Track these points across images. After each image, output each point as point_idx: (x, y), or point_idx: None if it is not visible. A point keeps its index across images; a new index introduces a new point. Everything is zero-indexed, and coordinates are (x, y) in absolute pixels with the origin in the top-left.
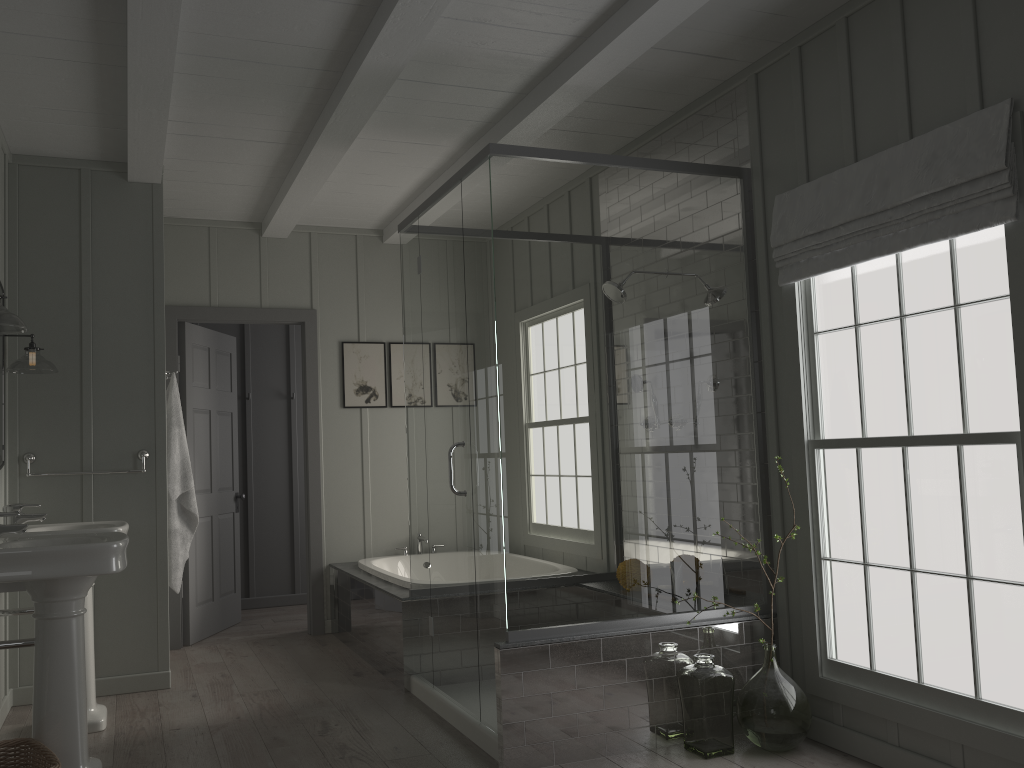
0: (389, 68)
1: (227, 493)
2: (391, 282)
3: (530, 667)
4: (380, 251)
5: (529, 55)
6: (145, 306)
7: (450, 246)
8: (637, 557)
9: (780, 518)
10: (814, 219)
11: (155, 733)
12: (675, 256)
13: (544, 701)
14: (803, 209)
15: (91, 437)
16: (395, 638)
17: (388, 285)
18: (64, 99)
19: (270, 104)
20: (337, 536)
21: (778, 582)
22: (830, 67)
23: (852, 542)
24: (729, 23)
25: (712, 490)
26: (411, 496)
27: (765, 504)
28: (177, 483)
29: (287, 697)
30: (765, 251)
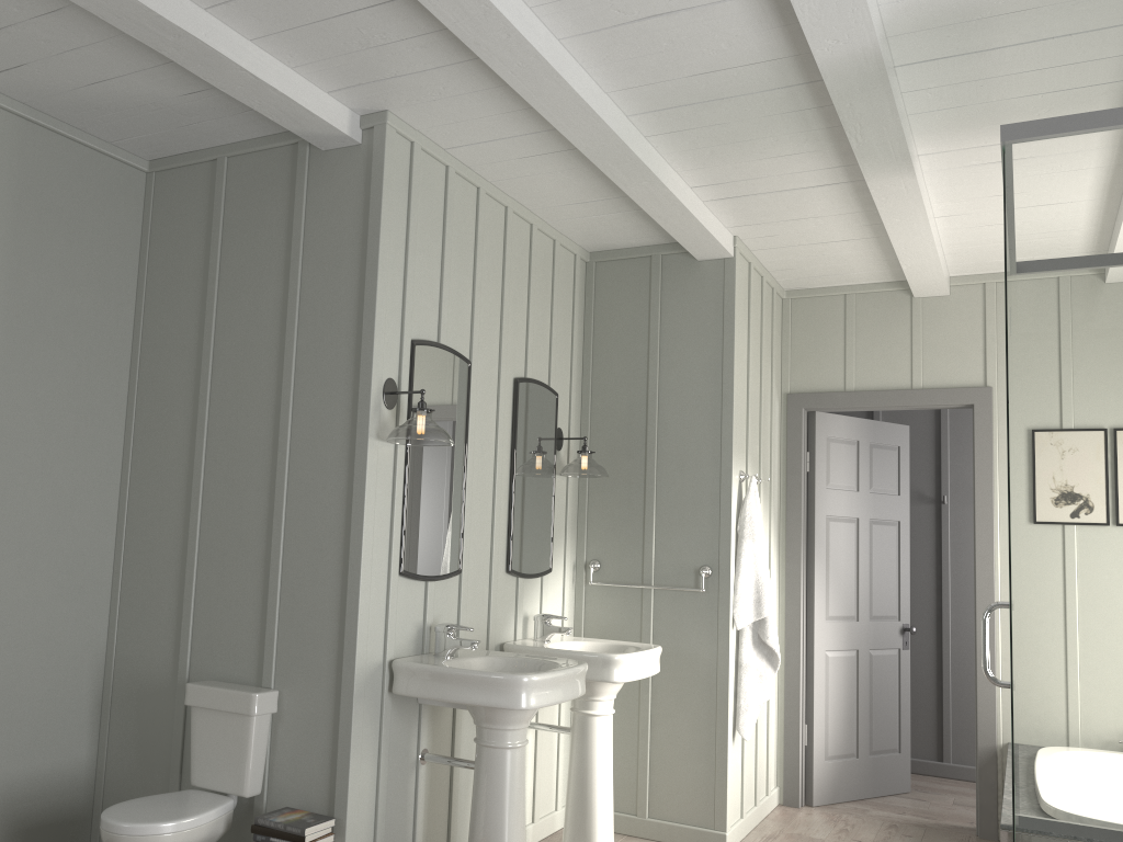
0: (859, 56)
1: (887, 623)
2: None
3: None
4: None
5: None
6: (712, 400)
7: None
8: None
9: None
10: None
11: None
12: None
13: None
14: None
15: (652, 547)
16: None
17: None
18: (580, 191)
19: (783, 141)
20: None
21: None
22: None
23: None
24: None
25: None
26: None
27: None
28: (747, 608)
29: None
30: None
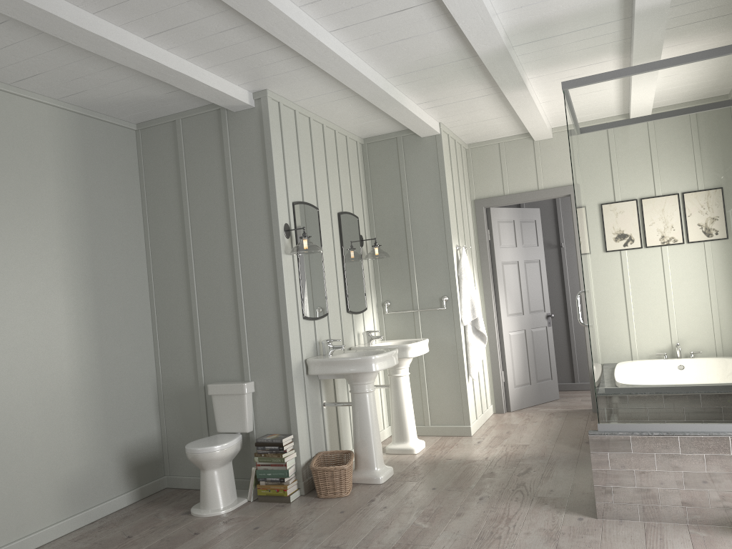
0: (496, 49)
1: (538, 314)
2: None
3: (614, 450)
4: None
5: (600, 0)
6: (438, 210)
7: None
8: (717, 376)
9: None
10: None
11: (437, 459)
12: None
13: (628, 475)
14: None
15: (416, 290)
16: None
17: None
18: (360, 112)
19: (462, 80)
20: None
21: None
22: None
23: None
24: None
25: None
26: None
27: None
28: (467, 314)
29: (527, 450)
30: None
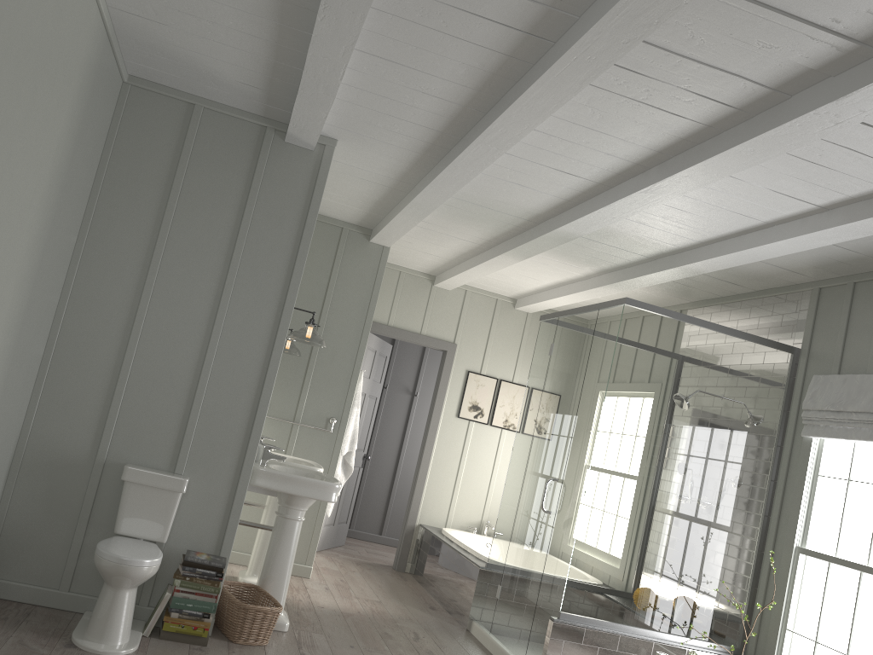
0: (573, 234)
1: (360, 453)
2: (513, 337)
3: (569, 639)
4: (511, 313)
5: (665, 243)
6: (359, 324)
7: (579, 348)
8: (657, 589)
9: (763, 592)
10: (836, 401)
11: (309, 605)
12: (732, 396)
13: None
14: (830, 391)
15: (305, 401)
16: (467, 591)
17: (510, 339)
18: (359, 196)
19: (483, 226)
20: (430, 506)
21: (751, 636)
22: (872, 304)
23: (810, 624)
24: (807, 259)
25: (719, 559)
26: (504, 499)
27: (755, 579)
28: (347, 444)
29: (387, 609)
30: (797, 408)
